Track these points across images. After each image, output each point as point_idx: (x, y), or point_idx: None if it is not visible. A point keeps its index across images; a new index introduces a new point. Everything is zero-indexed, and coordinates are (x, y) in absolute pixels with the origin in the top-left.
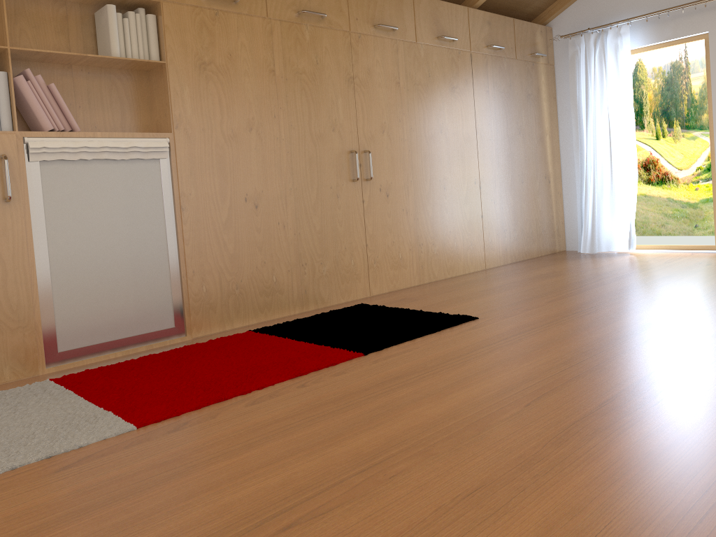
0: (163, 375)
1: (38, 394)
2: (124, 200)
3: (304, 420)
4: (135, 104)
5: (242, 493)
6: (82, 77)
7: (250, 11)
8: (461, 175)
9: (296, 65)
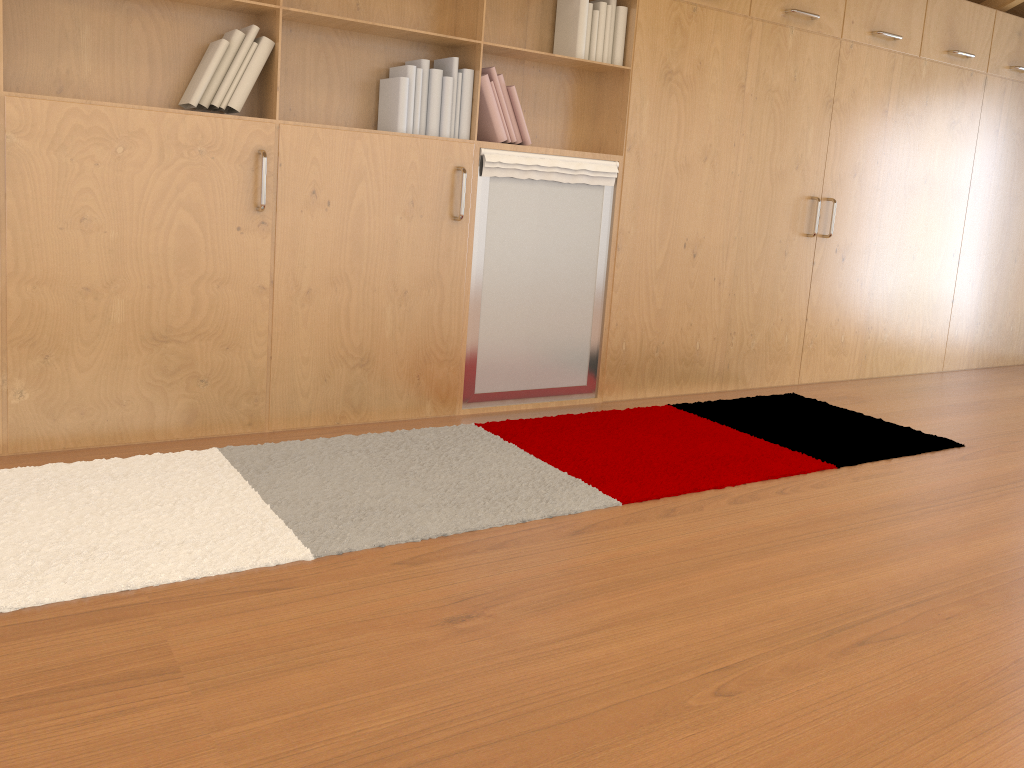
0: (604, 445)
1: (478, 440)
2: (561, 231)
3: (809, 535)
4: (580, 112)
5: (789, 599)
6: (532, 76)
7: (732, 7)
8: (938, 243)
9: (770, 80)
